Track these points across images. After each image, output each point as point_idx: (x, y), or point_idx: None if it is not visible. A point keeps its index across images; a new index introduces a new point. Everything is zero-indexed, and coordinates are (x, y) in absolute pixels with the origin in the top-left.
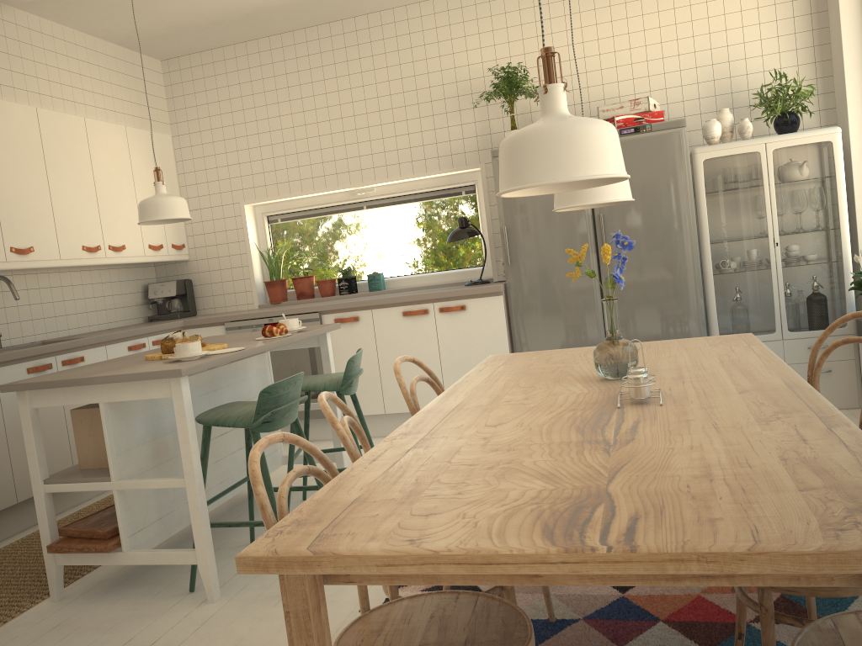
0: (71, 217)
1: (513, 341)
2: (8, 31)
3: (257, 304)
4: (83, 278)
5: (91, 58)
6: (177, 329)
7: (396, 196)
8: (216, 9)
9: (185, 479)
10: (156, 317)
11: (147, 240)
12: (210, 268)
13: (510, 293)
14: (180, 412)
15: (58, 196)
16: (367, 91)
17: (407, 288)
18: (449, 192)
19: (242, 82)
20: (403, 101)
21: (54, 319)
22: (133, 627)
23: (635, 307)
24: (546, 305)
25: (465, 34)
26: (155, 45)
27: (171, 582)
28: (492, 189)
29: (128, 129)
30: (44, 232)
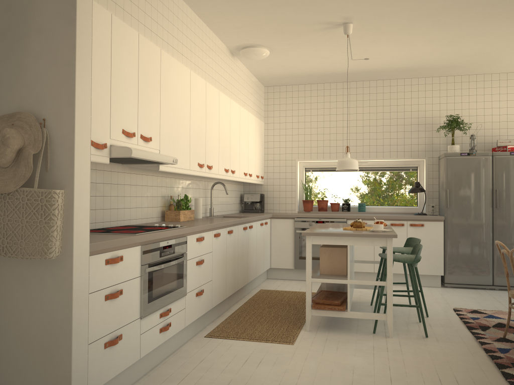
0: (242, 158)
1: (445, 244)
2: (237, 70)
3: (297, 210)
4: (227, 187)
5: (251, 84)
6: (268, 218)
7: (375, 167)
8: (317, 70)
9: (387, 282)
10: (247, 210)
11: (256, 172)
12: (274, 190)
13: (446, 221)
14: (390, 253)
15: (241, 147)
16: (371, 115)
17: (379, 212)
18: (403, 168)
19: (305, 102)
20: (389, 123)
21: (220, 205)
22: (366, 343)
23: (509, 235)
24: (464, 229)
25: (425, 96)
26: (271, 80)
27: (356, 329)
28: (430, 170)
29: (256, 118)
30: (237, 164)
